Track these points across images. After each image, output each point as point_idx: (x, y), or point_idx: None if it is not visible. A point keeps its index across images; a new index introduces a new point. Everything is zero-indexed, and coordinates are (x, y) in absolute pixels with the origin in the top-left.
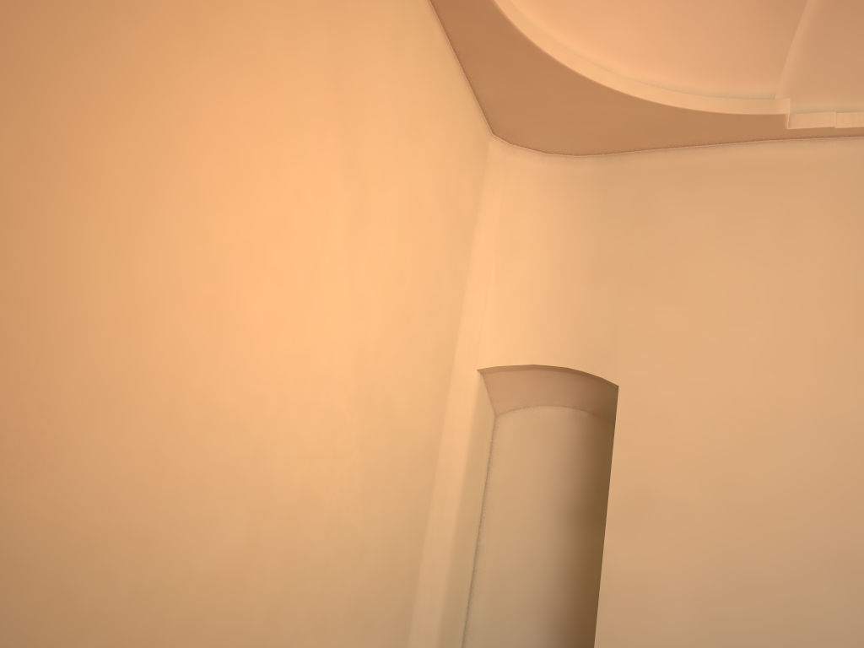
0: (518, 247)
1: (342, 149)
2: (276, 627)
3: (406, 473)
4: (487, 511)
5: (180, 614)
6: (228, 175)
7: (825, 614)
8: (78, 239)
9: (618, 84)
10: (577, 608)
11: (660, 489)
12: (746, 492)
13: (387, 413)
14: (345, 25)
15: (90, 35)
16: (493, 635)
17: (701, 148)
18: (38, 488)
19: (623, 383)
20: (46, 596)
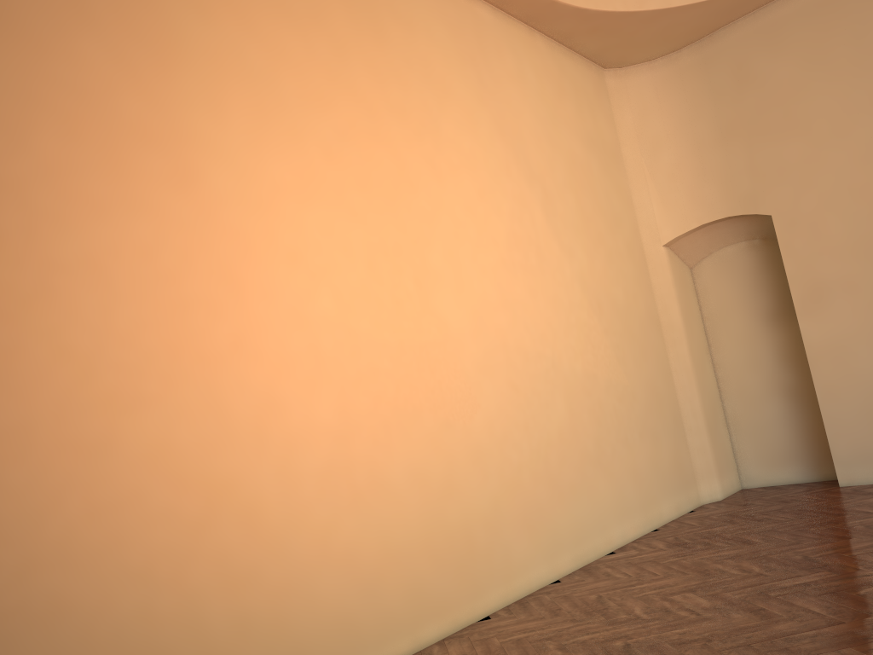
0: (657, 144)
1: (521, 170)
2: (602, 450)
3: (641, 337)
4: (710, 337)
5: (554, 455)
6: (479, 231)
7: None
8: (444, 305)
9: None
10: (801, 378)
11: (827, 277)
12: None
13: (613, 307)
14: (491, 96)
15: (408, 213)
16: (747, 418)
17: (770, 4)
18: (478, 417)
19: (774, 212)
20: (501, 461)
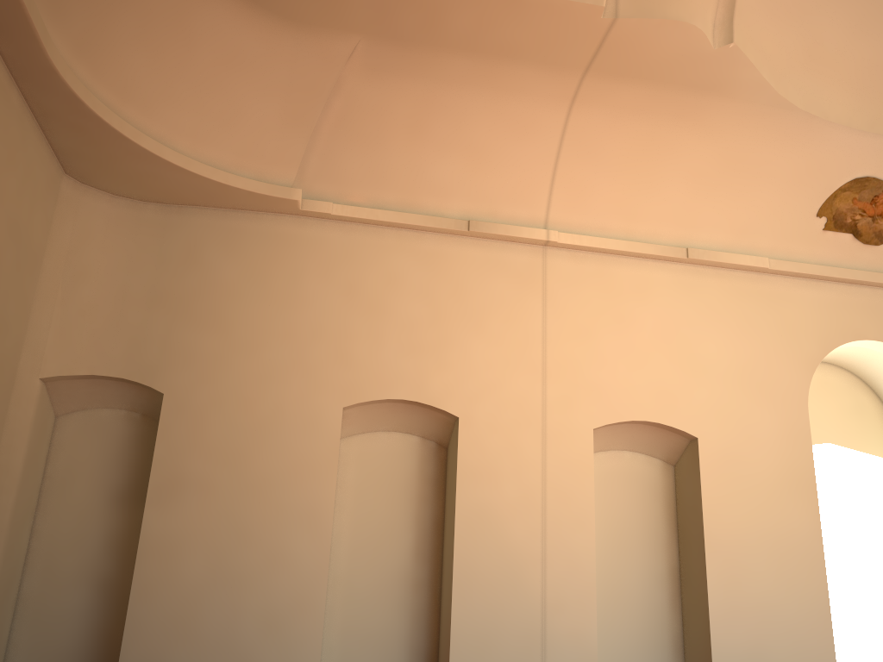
0: (84, 274)
1: None
2: None
3: None
4: (43, 499)
5: None
6: None
7: (295, 551)
8: None
9: (175, 159)
10: (120, 571)
11: (190, 473)
12: (251, 471)
13: None
14: None
15: None
16: (43, 602)
17: (241, 212)
18: None
19: (168, 391)
20: None
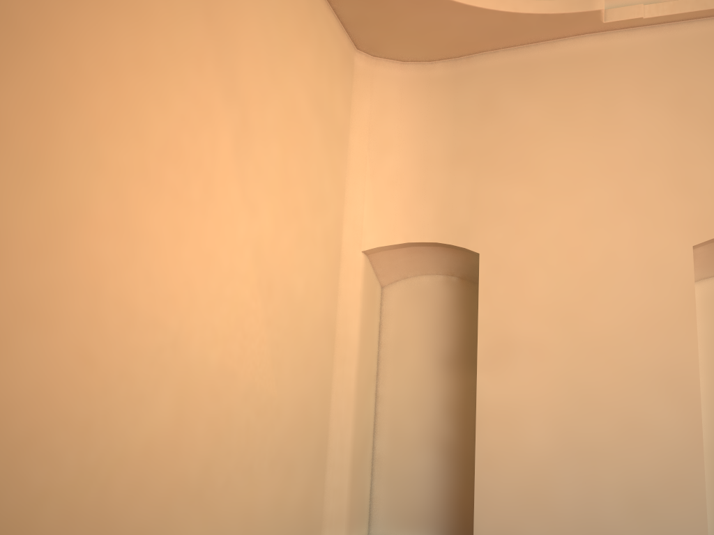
0: (387, 145)
1: (220, 76)
2: (210, 480)
3: (309, 343)
4: (382, 366)
5: (124, 480)
6: (117, 108)
7: (655, 420)
8: None
9: None
10: (460, 435)
11: (518, 334)
12: (587, 329)
13: (287, 296)
14: None
15: None
16: (395, 463)
17: (533, 45)
18: None
19: (483, 251)
20: (2, 482)
